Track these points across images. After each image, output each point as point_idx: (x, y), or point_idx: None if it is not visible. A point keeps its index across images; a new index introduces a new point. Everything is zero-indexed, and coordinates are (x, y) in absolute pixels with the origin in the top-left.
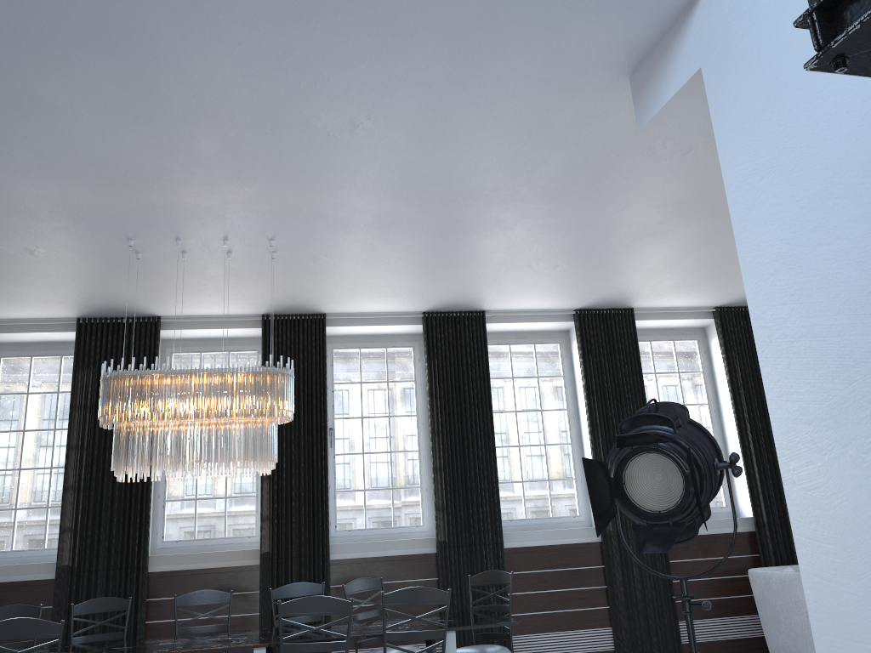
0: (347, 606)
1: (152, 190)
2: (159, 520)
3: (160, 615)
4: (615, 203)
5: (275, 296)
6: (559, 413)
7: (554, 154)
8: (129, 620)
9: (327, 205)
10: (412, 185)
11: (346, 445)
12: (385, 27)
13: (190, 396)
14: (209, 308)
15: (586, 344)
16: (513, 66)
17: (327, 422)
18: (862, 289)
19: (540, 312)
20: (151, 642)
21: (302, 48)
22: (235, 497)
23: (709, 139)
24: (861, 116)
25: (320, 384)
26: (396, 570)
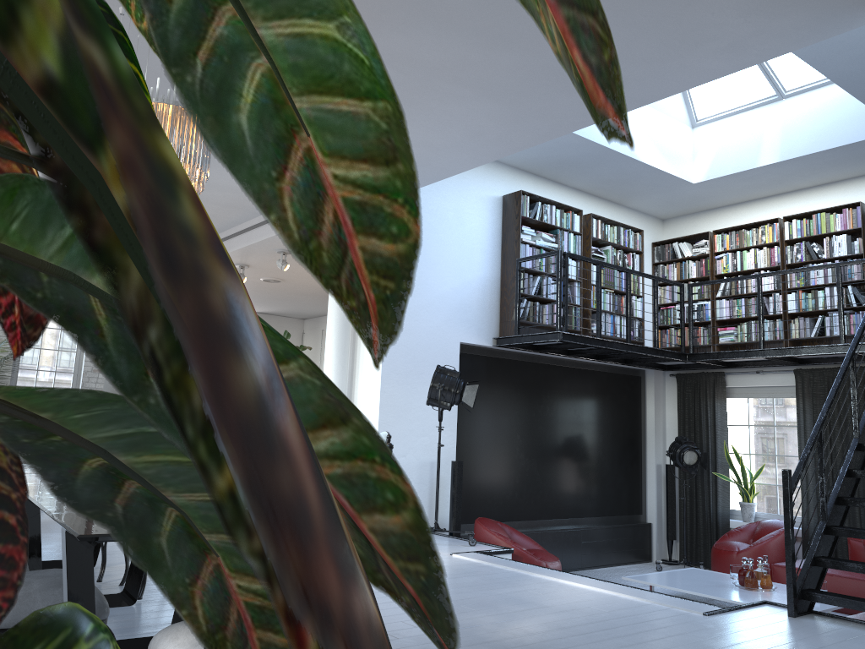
0: None
1: None
2: None
3: None
4: None
5: None
6: None
7: None
8: None
9: None
10: None
11: None
12: (443, 148)
13: None
14: None
15: None
16: None
17: None
18: (426, 341)
19: None
20: None
21: (450, 130)
22: None
23: None
24: (439, 294)
25: None
26: None
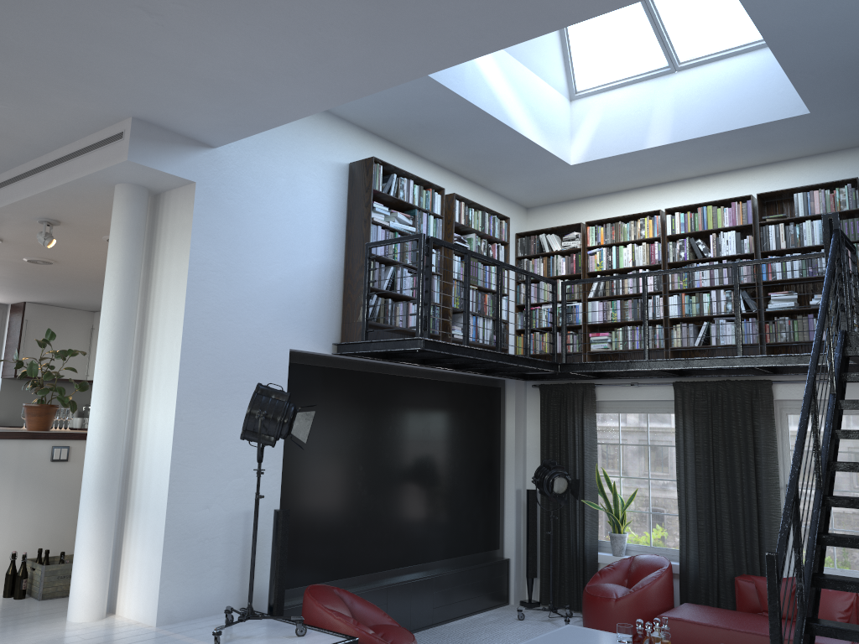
0: None
1: None
2: None
3: None
4: None
5: None
6: None
7: (12, 67)
8: None
9: None
10: None
11: None
12: (274, 76)
13: None
14: None
15: None
16: (183, 93)
17: None
18: (243, 349)
19: None
20: None
21: (286, 45)
22: None
23: (1, 118)
24: (263, 285)
25: None
26: None
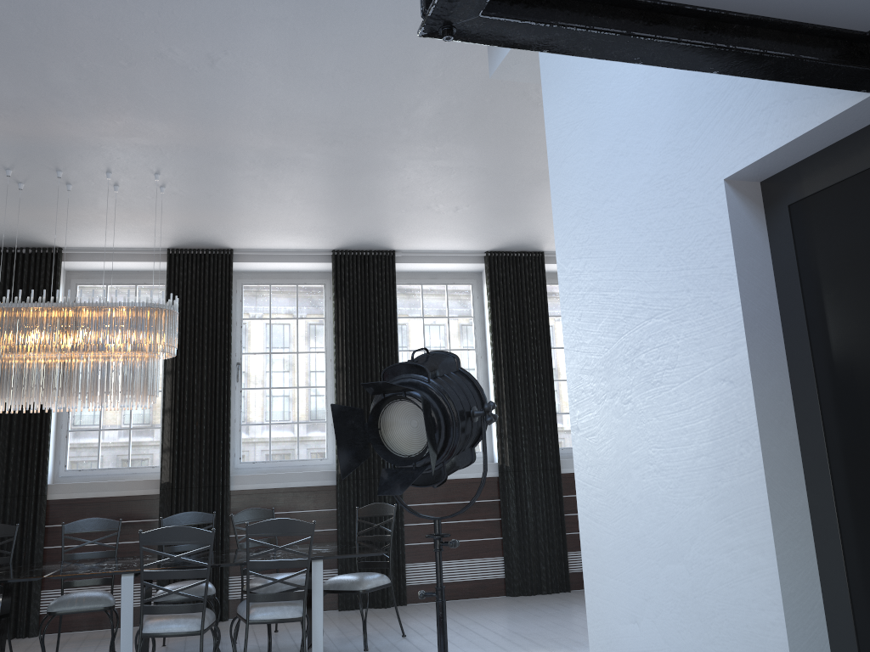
0: (208, 536)
1: (17, 120)
2: (62, 450)
3: (59, 541)
4: (501, 148)
5: (176, 230)
6: (467, 353)
7: (427, 96)
8: (27, 545)
9: (205, 140)
10: (289, 123)
11: (253, 380)
12: None
13: (66, 330)
14: (111, 240)
15: (495, 286)
16: (363, 5)
17: (235, 357)
18: (632, 247)
19: (451, 253)
20: (28, 567)
21: None
22: (139, 429)
23: None
24: (641, 75)
25: (225, 320)
26: (296, 501)
